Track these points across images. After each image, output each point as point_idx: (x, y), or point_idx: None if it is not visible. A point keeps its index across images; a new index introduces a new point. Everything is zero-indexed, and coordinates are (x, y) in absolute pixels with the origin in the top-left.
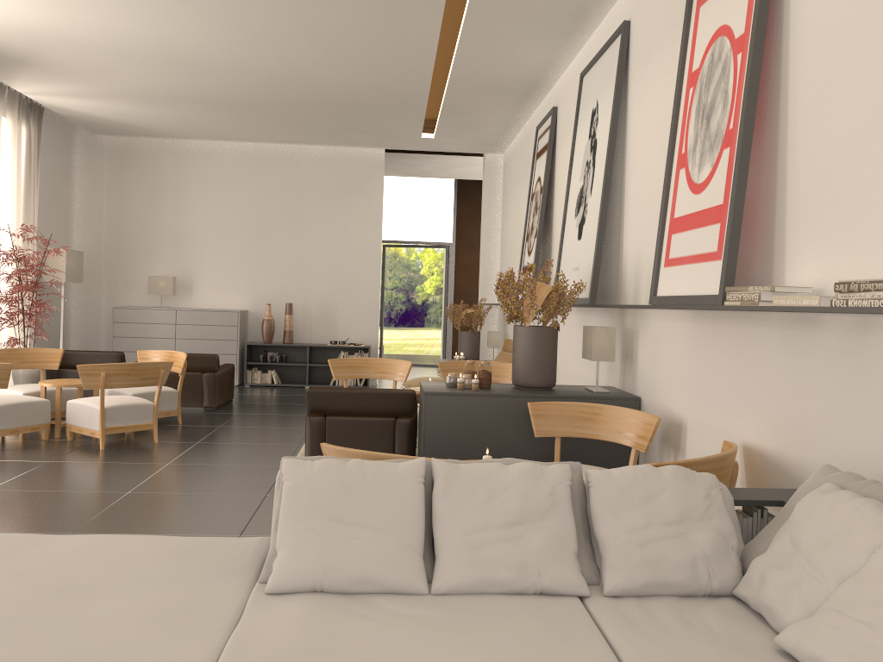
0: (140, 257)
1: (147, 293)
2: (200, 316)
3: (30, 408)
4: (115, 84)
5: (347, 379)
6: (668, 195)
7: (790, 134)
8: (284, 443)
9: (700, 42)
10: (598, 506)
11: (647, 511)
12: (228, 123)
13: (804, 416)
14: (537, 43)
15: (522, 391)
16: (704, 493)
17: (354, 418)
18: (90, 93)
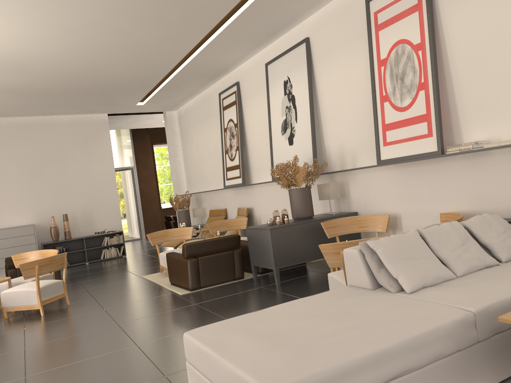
0: None
1: None
2: (7, 232)
3: None
4: None
5: (112, 253)
6: (377, 114)
7: (454, 82)
8: (145, 286)
9: (384, 46)
10: (477, 232)
11: (493, 230)
12: (14, 105)
13: (487, 192)
14: (241, 49)
15: (307, 220)
16: (503, 220)
17: (213, 255)
18: None
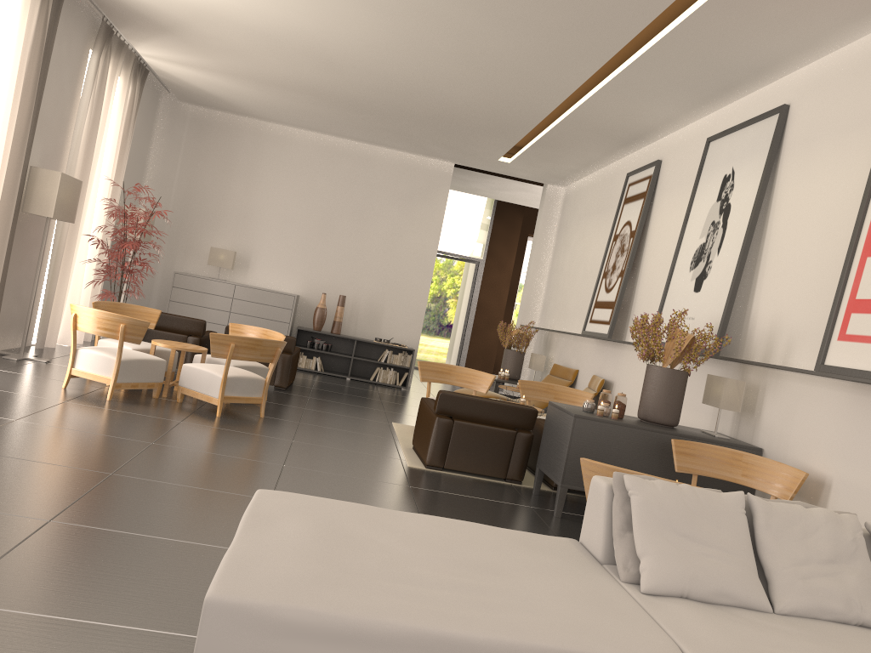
0: (204, 227)
1: (207, 263)
2: (257, 294)
3: (150, 365)
4: (240, 64)
5: (388, 377)
6: (848, 276)
7: None
8: (378, 435)
9: None
10: None
11: None
12: (321, 115)
13: None
14: (671, 103)
15: (656, 427)
16: None
17: (480, 425)
18: (209, 67)
